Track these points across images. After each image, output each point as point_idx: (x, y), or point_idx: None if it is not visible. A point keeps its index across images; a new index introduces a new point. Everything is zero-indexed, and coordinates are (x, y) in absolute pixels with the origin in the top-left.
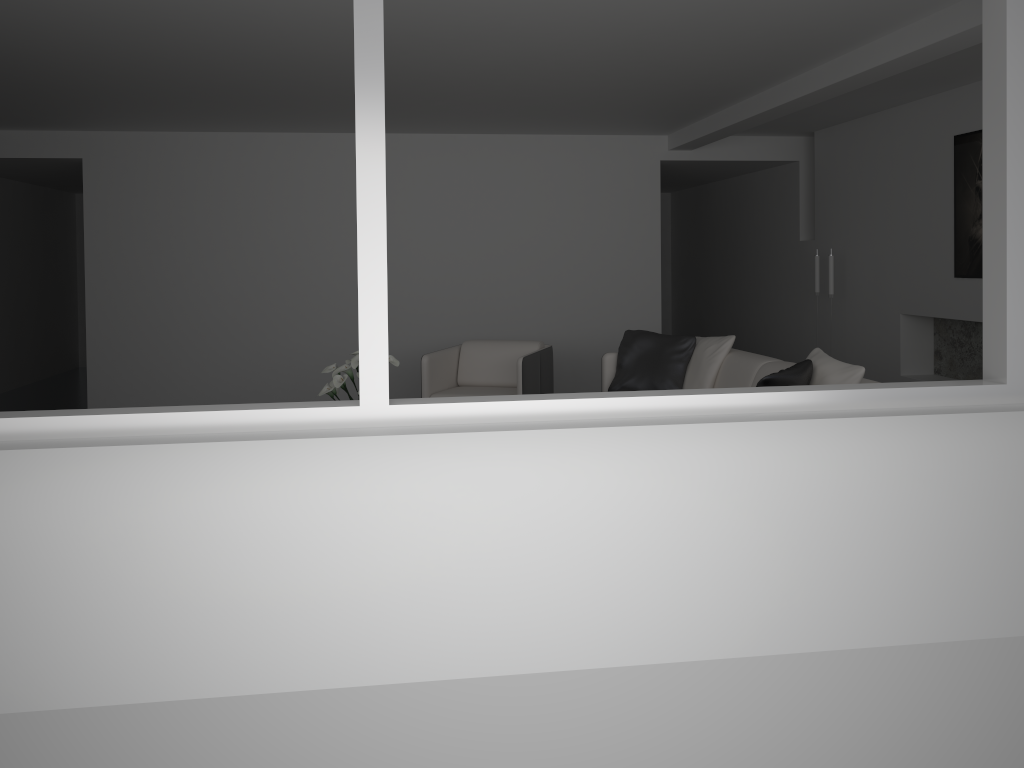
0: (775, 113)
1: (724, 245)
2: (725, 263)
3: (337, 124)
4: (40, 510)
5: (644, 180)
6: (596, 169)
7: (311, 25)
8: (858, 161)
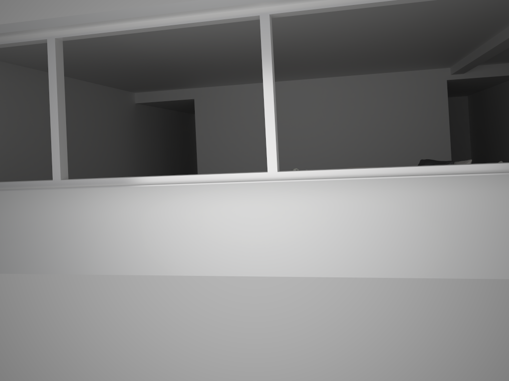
0: (493, 52)
1: (493, 120)
2: (494, 129)
3: (291, 76)
4: (173, 209)
5: (438, 90)
6: (413, 87)
7: None
8: None
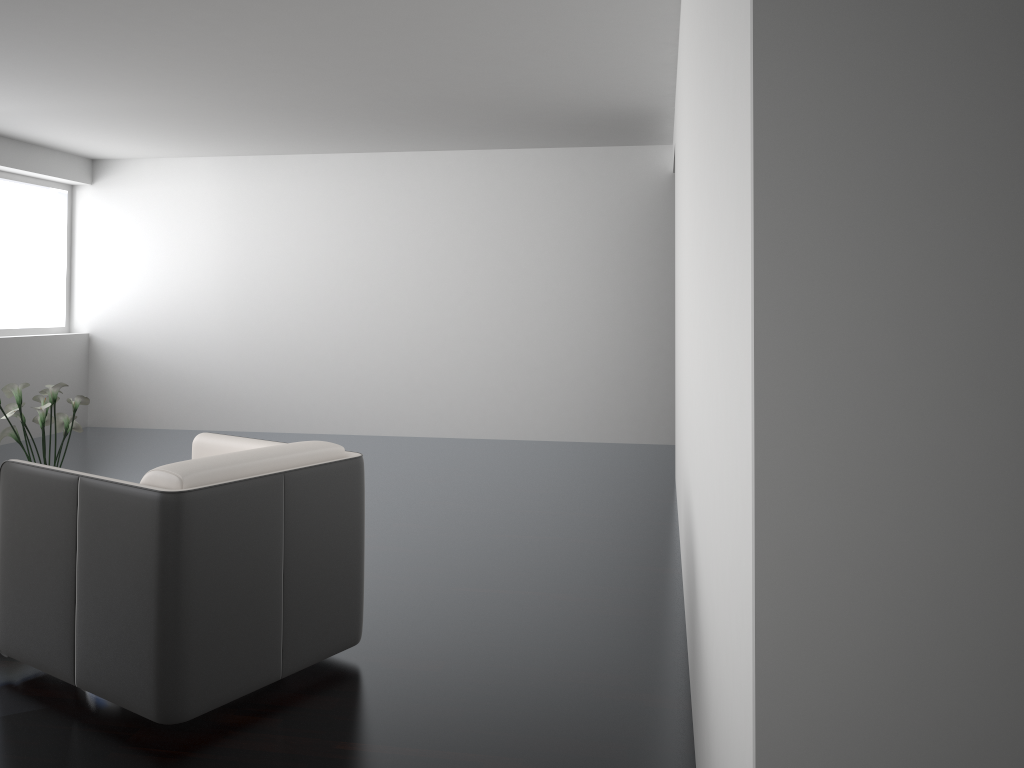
0: None
1: None
2: None
3: (568, 0)
4: None
5: None
6: None
7: None
8: None
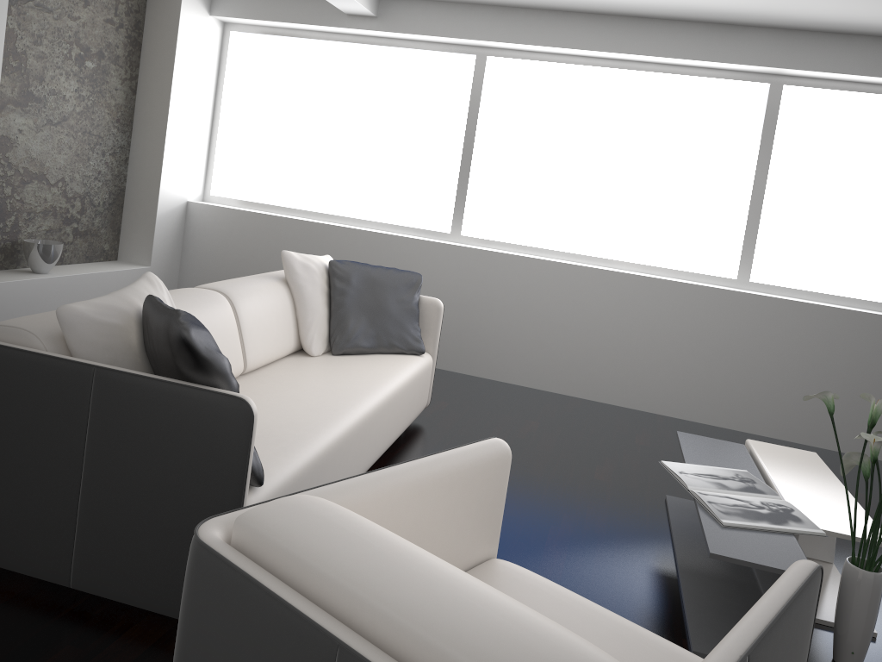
0: None
1: None
2: None
3: None
4: None
5: None
6: None
7: None
8: None
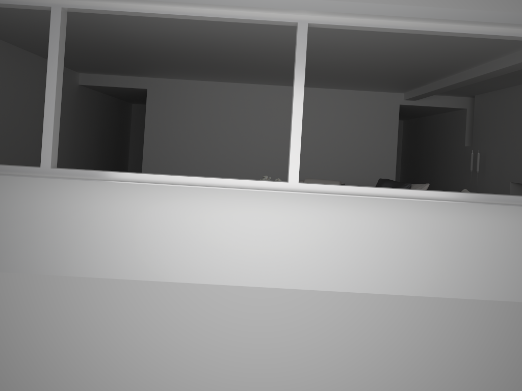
0: (454, 86)
1: (428, 146)
2: (428, 155)
3: (255, 80)
4: (172, 211)
5: (391, 113)
6: (369, 106)
7: (261, 42)
8: (494, 110)
